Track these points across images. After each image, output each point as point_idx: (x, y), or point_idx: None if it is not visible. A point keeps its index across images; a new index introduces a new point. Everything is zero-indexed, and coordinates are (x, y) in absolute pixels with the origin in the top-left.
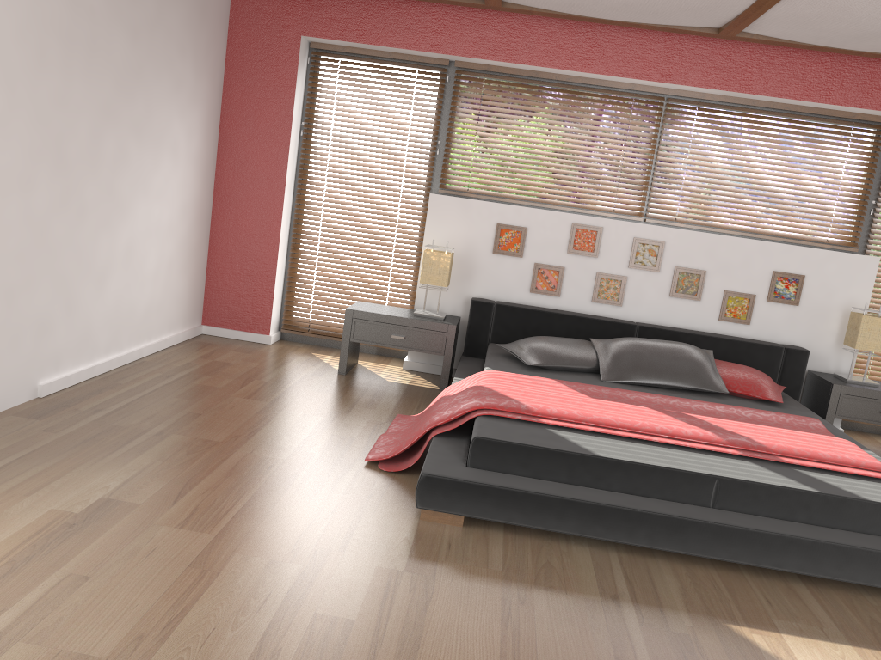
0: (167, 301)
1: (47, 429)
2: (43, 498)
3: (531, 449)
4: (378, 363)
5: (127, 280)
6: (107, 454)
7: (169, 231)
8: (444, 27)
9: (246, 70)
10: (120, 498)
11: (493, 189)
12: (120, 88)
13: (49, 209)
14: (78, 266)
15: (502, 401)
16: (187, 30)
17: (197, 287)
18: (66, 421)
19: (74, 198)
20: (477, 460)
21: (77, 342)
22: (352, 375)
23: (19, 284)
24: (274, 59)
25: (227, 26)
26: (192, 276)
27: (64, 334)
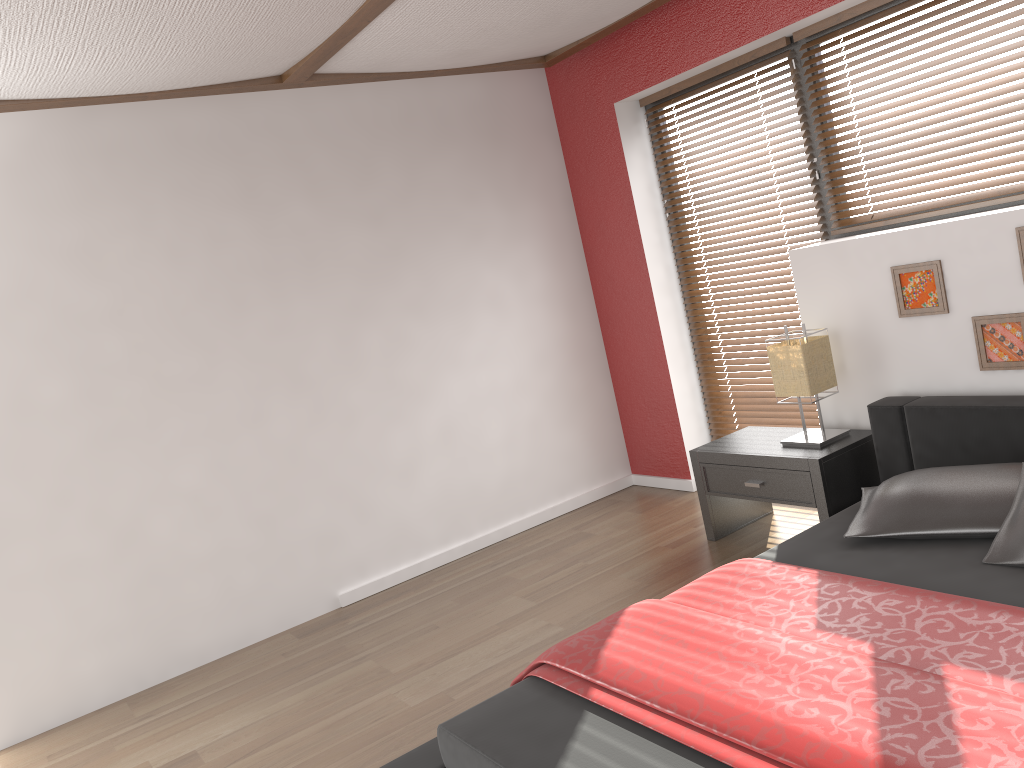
0: (543, 464)
1: (288, 651)
2: (162, 745)
3: (481, 758)
4: (808, 508)
5: (455, 462)
6: (279, 688)
7: (517, 390)
8: (744, 1)
9: (583, 170)
10: (204, 752)
11: (907, 203)
12: (370, 280)
13: (297, 430)
14: (363, 470)
15: (577, 650)
16: (473, 171)
17: (604, 434)
18: (315, 640)
19: (332, 409)
20: (447, 761)
21: (388, 542)
22: (723, 541)
23: (276, 509)
24: (600, 145)
25: (555, 129)
26: (587, 424)
27: (362, 540)
